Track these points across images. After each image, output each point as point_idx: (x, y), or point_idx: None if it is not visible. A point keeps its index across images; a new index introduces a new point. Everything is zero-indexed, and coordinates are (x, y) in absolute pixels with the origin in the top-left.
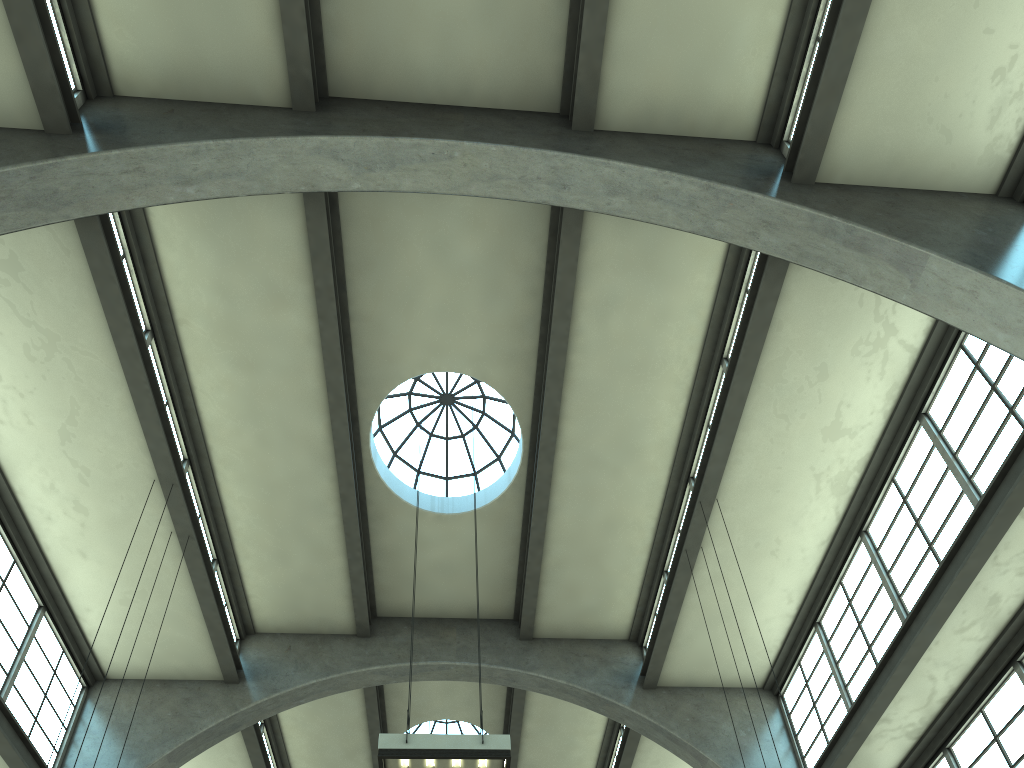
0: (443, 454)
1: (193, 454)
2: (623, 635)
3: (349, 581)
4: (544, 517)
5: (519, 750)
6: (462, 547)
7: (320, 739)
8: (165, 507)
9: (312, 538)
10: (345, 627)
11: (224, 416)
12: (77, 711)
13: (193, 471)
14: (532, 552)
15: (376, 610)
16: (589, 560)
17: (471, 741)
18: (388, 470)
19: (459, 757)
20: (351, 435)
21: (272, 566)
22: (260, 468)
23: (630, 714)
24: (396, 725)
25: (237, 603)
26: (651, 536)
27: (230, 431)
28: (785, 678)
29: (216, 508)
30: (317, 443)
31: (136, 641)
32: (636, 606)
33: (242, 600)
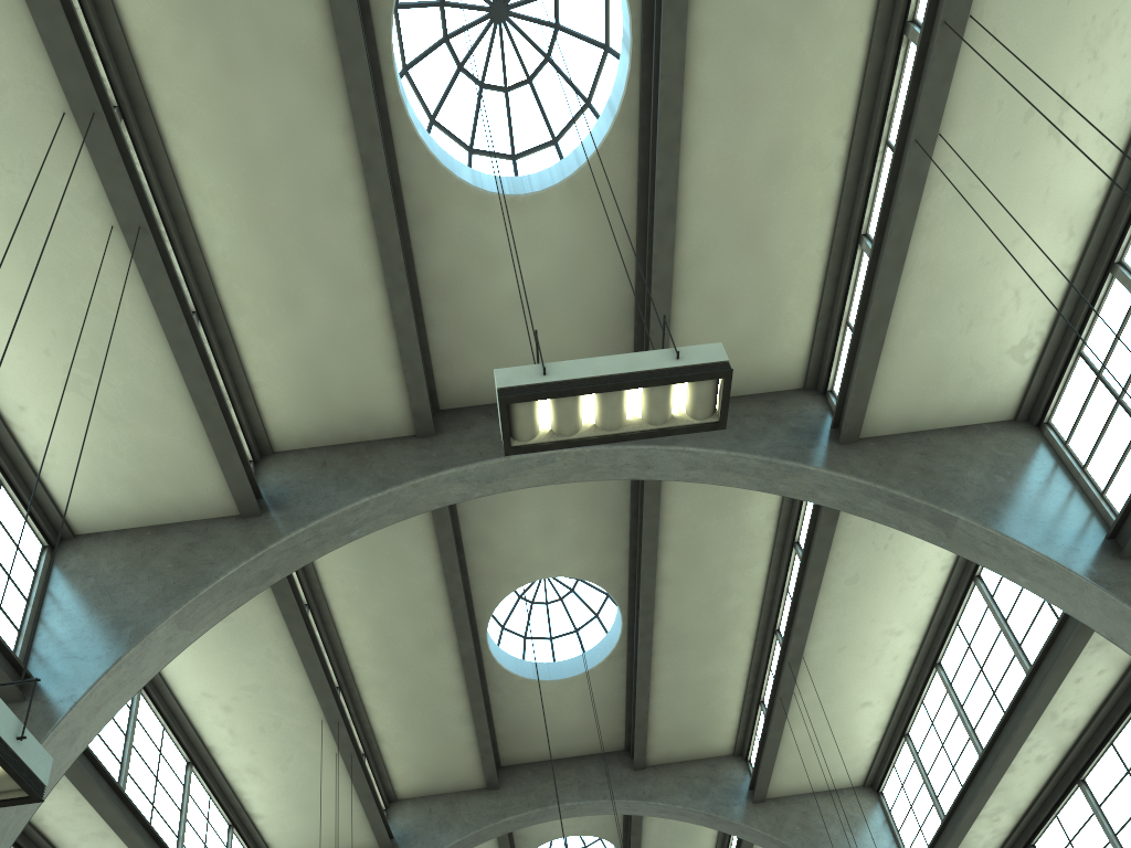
0: (503, 117)
1: (125, 101)
2: (796, 381)
3: (394, 336)
4: (675, 157)
5: (654, 607)
6: (551, 259)
7: (386, 626)
8: (92, 173)
9: (330, 258)
10: (398, 424)
11: (160, 14)
12: (40, 577)
13: (131, 137)
14: (659, 234)
15: (437, 399)
16: (745, 240)
17: (657, 360)
18: (427, 133)
19: (642, 383)
20: (363, 39)
21: (279, 323)
22: (233, 123)
23: (827, 481)
24: (484, 597)
25: (240, 400)
26: (839, 176)
27: (174, 47)
28: (1054, 390)
29: (180, 216)
30: (313, 53)
31: (103, 459)
32: (815, 322)
33: (246, 393)
